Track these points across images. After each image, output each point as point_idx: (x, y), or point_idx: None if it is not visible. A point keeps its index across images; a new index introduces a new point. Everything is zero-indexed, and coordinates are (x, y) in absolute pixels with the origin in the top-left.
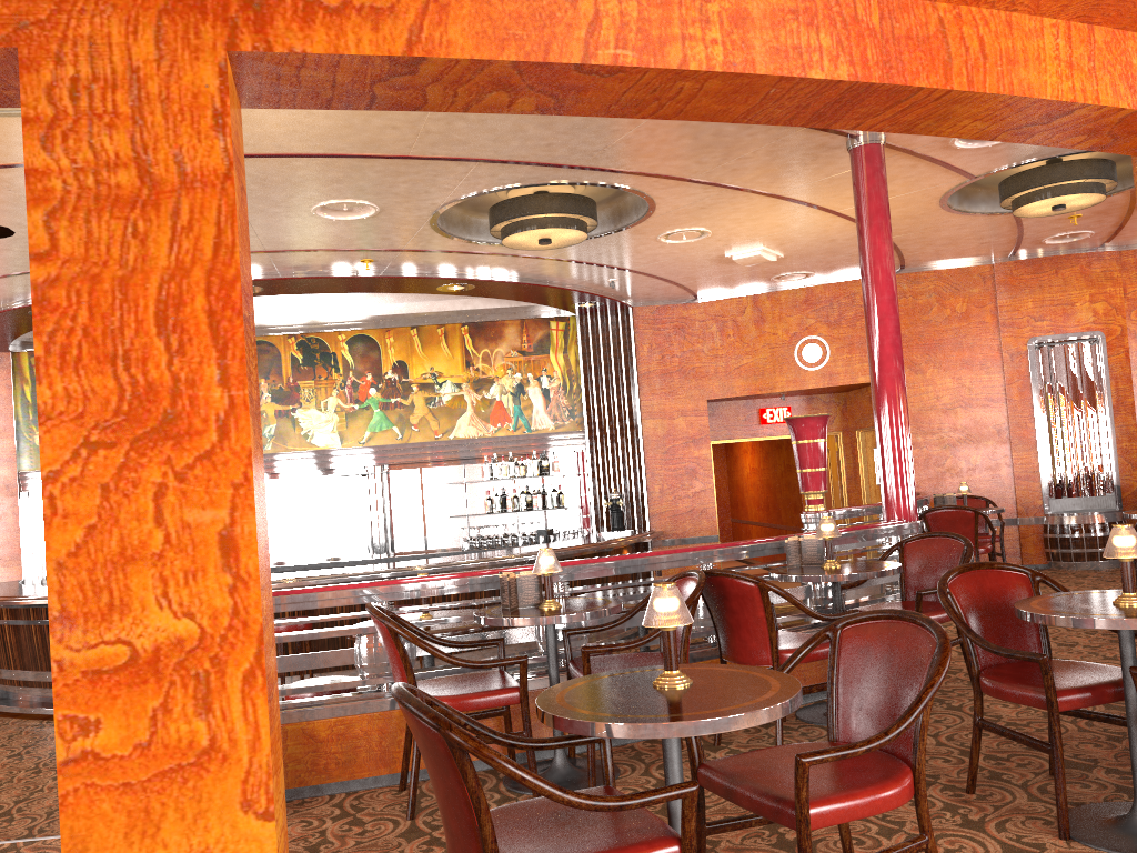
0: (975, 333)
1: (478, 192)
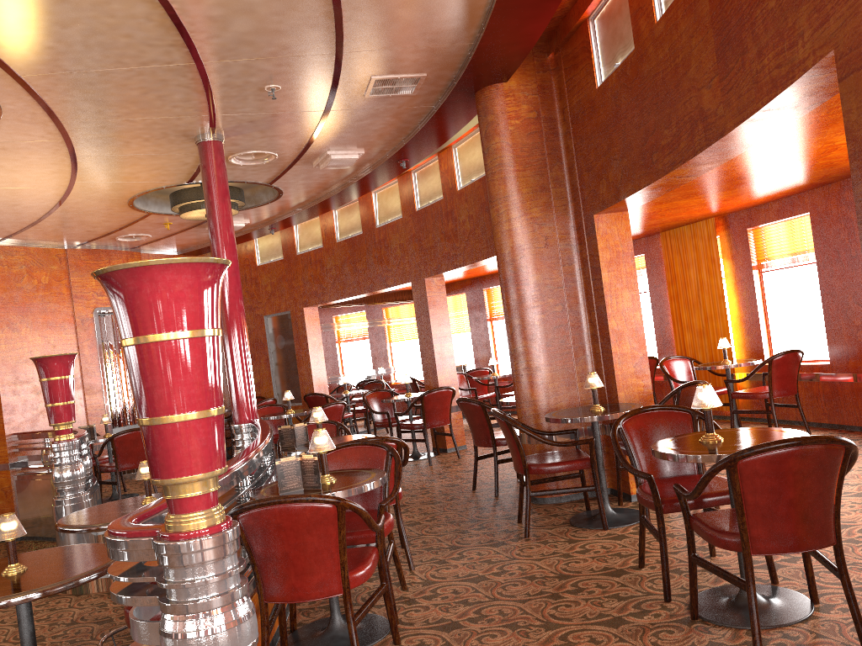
0: (56, 301)
1: None
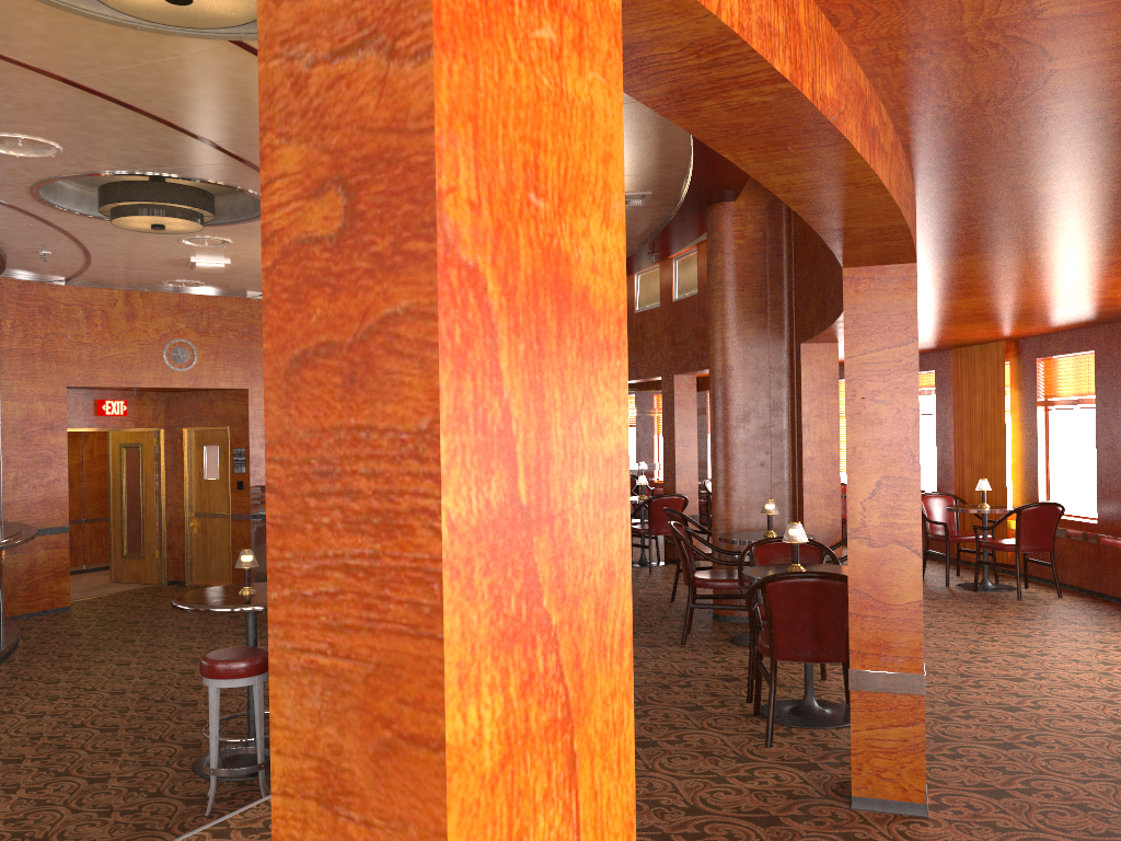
0: None
1: (172, 175)
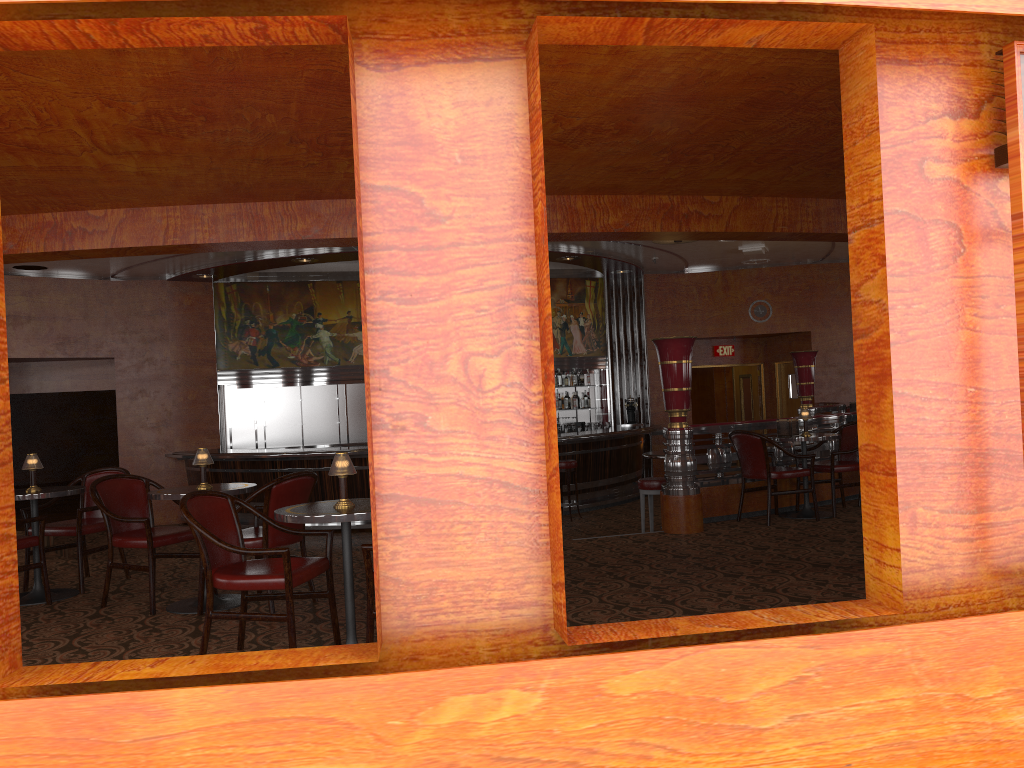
0: None
1: None
